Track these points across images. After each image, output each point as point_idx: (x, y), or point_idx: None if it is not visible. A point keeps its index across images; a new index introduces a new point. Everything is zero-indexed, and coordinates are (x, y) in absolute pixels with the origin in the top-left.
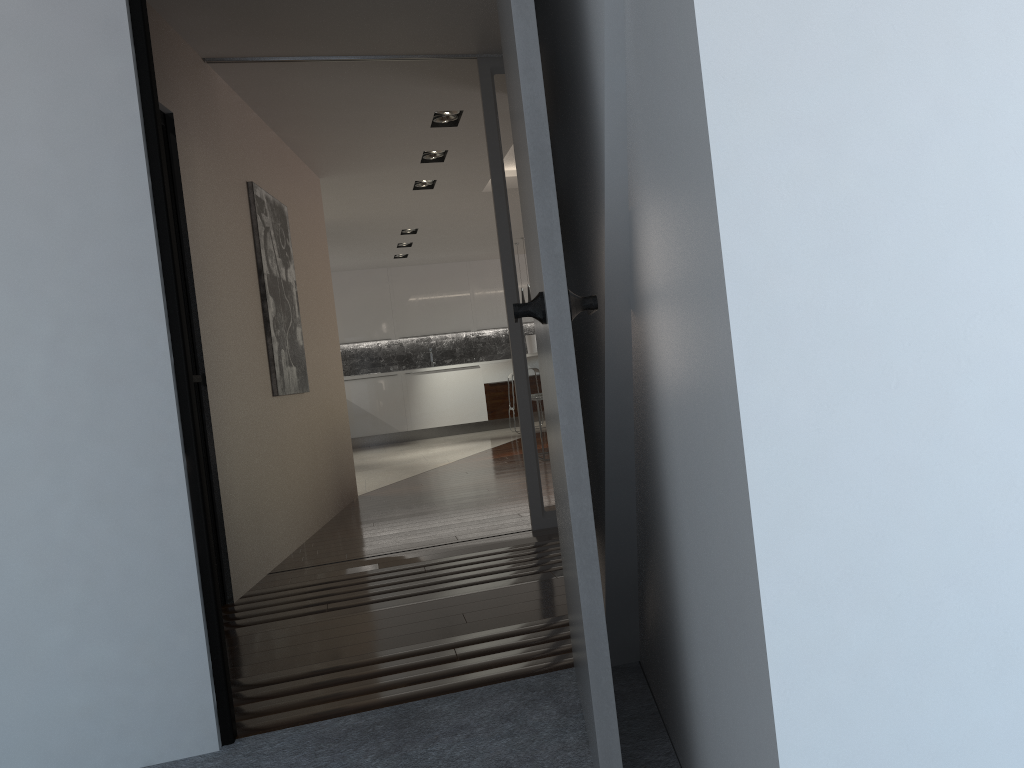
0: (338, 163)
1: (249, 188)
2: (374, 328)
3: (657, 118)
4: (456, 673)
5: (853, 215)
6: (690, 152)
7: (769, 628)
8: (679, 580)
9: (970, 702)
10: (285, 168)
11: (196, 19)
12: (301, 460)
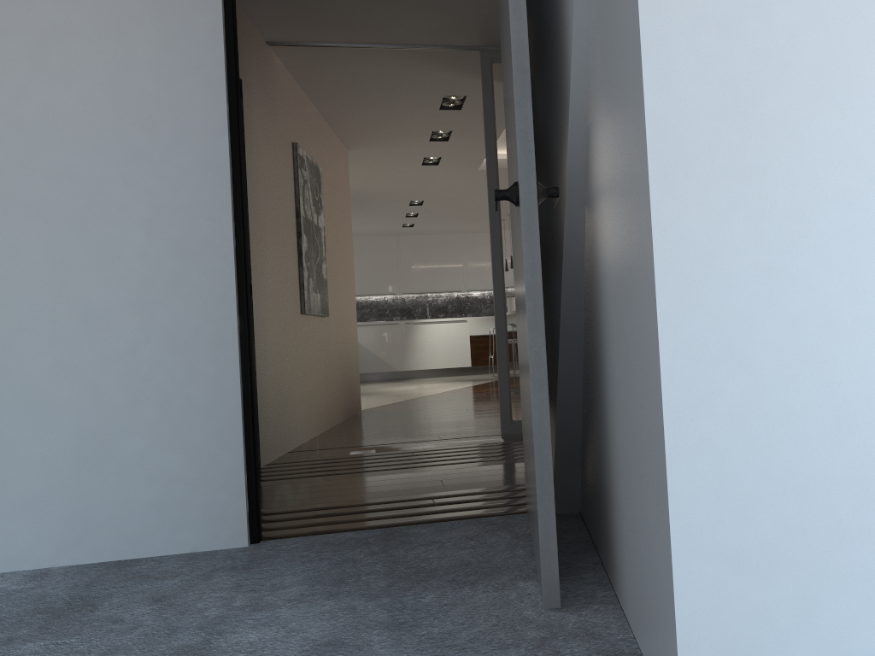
0: (363, 138)
1: (294, 147)
2: (382, 284)
3: (608, 34)
4: (433, 513)
5: (743, 85)
6: (628, 44)
7: (665, 381)
8: (609, 405)
9: (815, 451)
10: (322, 137)
11: (264, 8)
12: (319, 370)
